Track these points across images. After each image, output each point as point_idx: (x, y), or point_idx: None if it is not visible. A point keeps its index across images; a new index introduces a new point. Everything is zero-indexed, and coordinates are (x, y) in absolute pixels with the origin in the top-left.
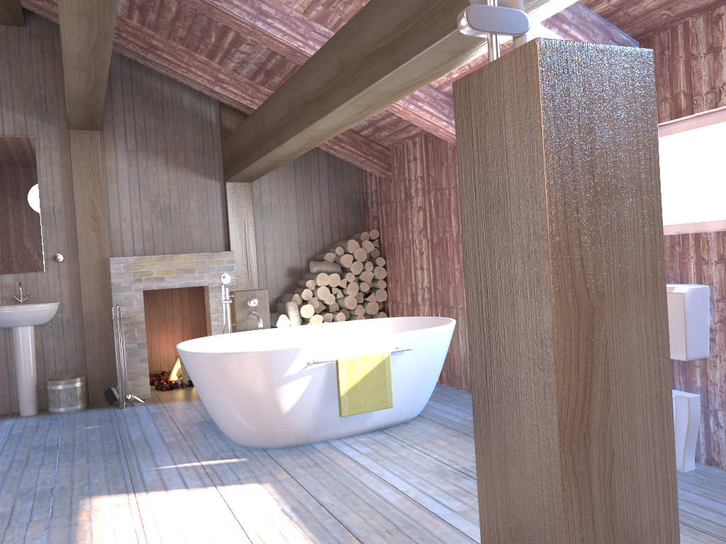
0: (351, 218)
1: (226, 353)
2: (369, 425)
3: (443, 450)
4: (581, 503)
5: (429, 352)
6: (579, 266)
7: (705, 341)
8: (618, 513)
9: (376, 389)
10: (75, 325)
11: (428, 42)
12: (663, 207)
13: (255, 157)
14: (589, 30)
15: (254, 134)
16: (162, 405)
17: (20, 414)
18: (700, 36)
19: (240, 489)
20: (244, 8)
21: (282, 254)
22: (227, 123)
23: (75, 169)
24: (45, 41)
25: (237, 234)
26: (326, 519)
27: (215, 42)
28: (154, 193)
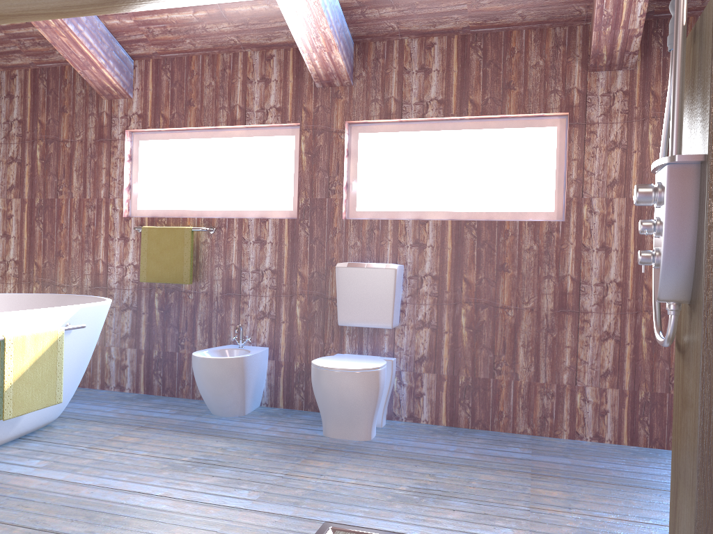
0: None
1: None
2: (15, 432)
3: (144, 446)
4: None
5: (93, 332)
6: None
7: (399, 312)
8: None
9: (46, 379)
10: None
11: None
12: (358, 195)
13: None
14: (335, 15)
15: None
16: None
17: None
18: (414, 55)
19: None
20: None
21: None
22: None
23: None
24: None
25: None
26: None
27: None
28: None
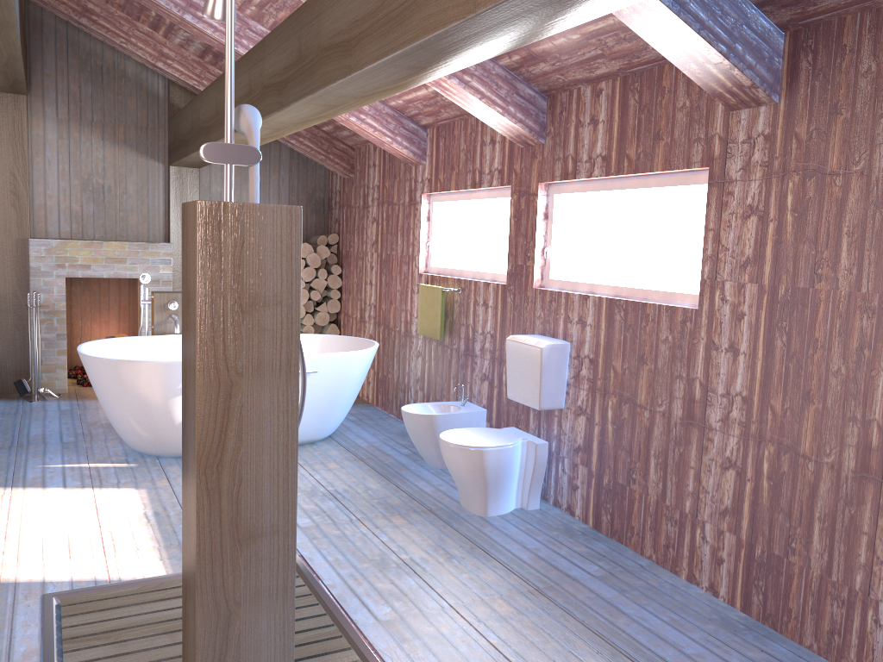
0: (312, 217)
1: (120, 360)
2: None
3: (329, 473)
4: (211, 508)
5: (339, 376)
6: (222, 354)
7: (561, 394)
8: (243, 517)
9: None
10: None
11: (299, 95)
12: (553, 261)
13: (191, 149)
14: (493, 82)
15: (191, 124)
16: (76, 402)
17: None
18: (587, 105)
19: (115, 492)
20: None
21: None
22: (176, 99)
23: None
24: None
25: (178, 225)
26: (180, 524)
27: (156, 16)
28: (87, 171)
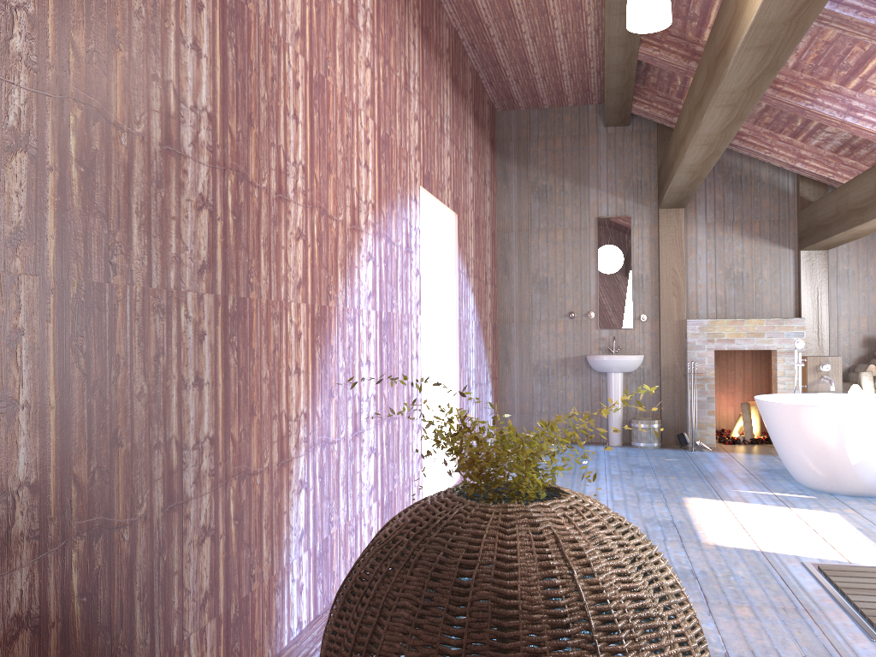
0: None
1: (802, 405)
2: None
3: None
4: None
5: None
6: None
7: None
8: None
9: None
10: (653, 376)
11: None
12: None
13: (835, 231)
14: None
15: (835, 209)
16: (727, 454)
17: (608, 444)
18: None
19: (810, 512)
20: (834, 107)
21: (857, 323)
22: (804, 193)
23: (661, 242)
24: (643, 135)
25: (808, 302)
26: None
27: (800, 126)
28: (728, 262)
